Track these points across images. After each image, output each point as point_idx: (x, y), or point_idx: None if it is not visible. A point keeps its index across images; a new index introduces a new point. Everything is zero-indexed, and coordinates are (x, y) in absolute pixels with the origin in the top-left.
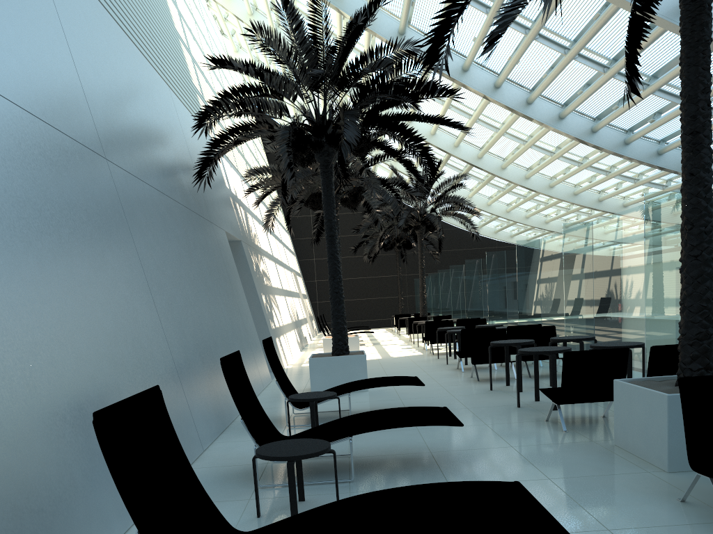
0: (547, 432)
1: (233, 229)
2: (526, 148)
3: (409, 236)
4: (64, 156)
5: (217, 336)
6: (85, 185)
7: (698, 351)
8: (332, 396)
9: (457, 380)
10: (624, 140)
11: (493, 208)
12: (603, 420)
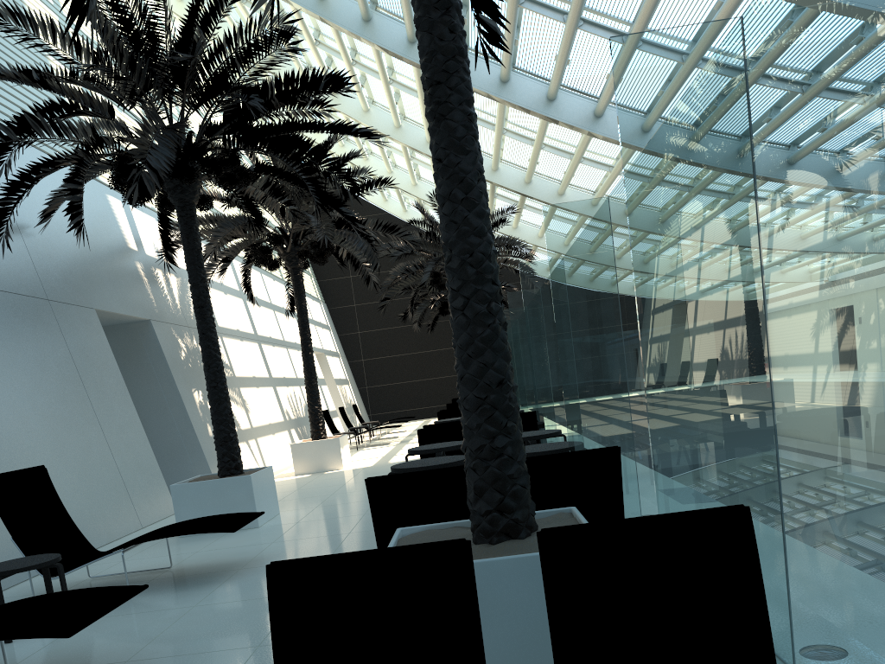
0: None
1: (128, 306)
2: (574, 163)
3: None
4: None
5: None
6: None
7: (483, 480)
8: (38, 565)
9: None
10: None
11: None
12: None
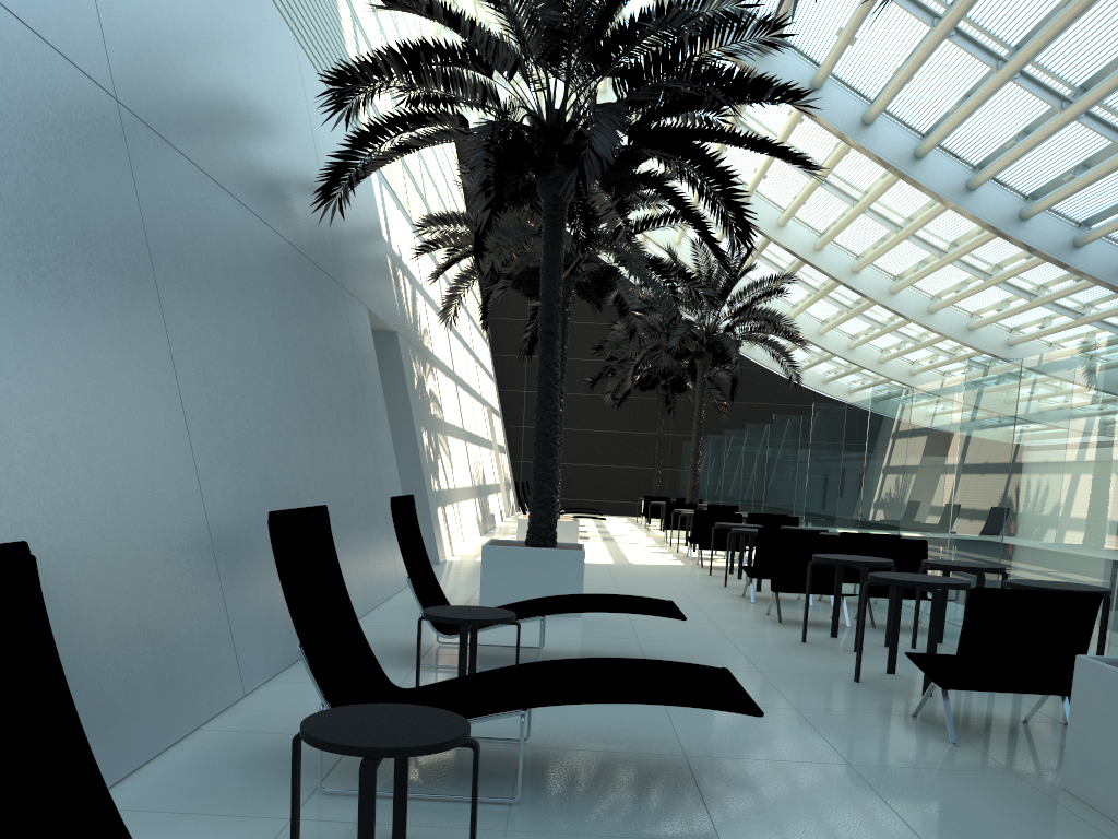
0: (918, 742)
1: (384, 310)
2: (899, 239)
3: (684, 370)
4: (1, 54)
5: (317, 484)
6: (48, 130)
7: None
8: (506, 620)
9: (741, 617)
10: (1073, 239)
11: (827, 339)
12: (1025, 729)
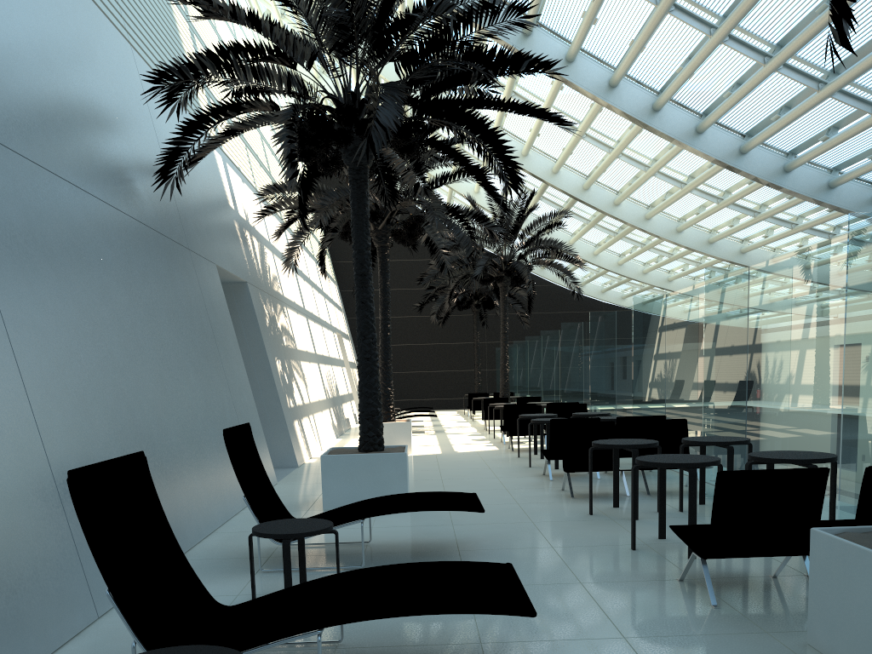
0: (684, 607)
1: (234, 265)
2: (648, 176)
3: (491, 291)
4: None
5: (171, 419)
6: None
7: None
8: (323, 530)
9: (541, 494)
10: (783, 166)
11: (601, 259)
12: (775, 584)
